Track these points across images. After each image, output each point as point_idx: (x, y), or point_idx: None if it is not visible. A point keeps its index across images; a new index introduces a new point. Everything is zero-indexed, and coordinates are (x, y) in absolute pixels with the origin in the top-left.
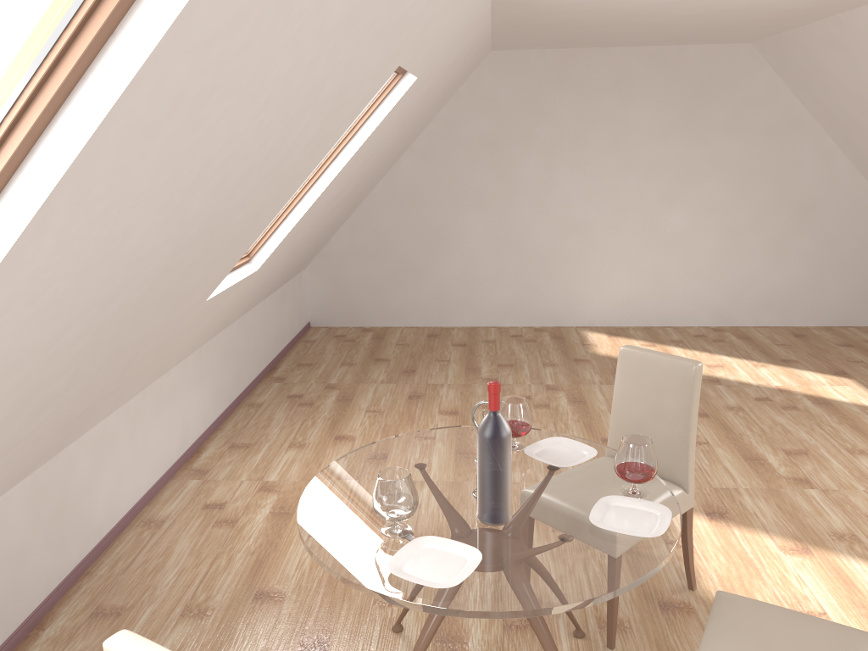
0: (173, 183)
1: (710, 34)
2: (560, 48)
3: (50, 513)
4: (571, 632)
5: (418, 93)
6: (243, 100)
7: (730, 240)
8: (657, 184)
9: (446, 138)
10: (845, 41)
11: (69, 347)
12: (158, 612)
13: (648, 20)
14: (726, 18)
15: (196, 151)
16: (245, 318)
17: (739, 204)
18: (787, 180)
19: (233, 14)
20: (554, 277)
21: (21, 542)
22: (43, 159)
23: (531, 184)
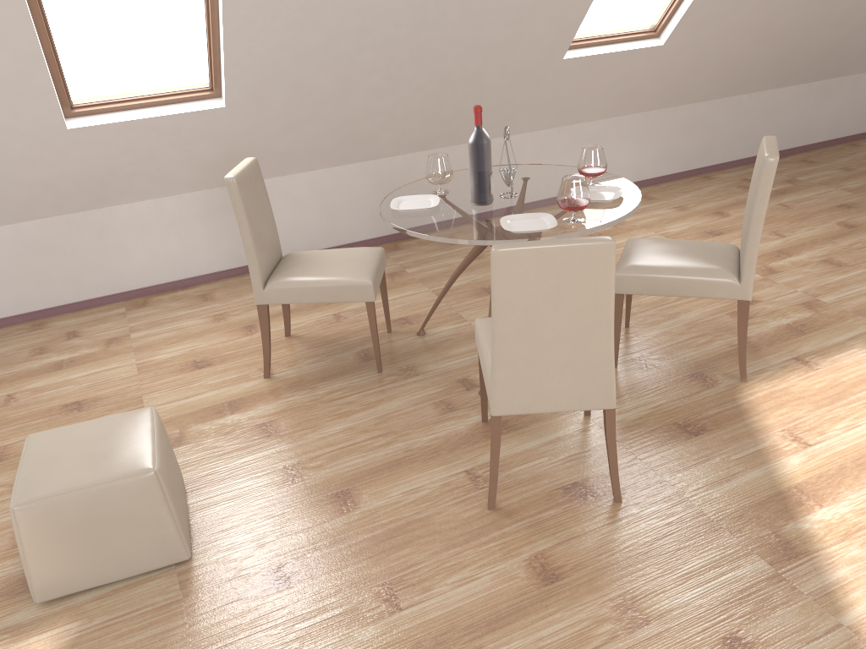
0: None
1: None
2: None
3: None
4: None
5: None
6: None
7: None
8: None
9: None
10: None
11: (354, 56)
12: (465, 250)
13: None
14: None
15: None
16: (734, 100)
17: None
18: None
19: None
20: None
21: None
22: None
23: None
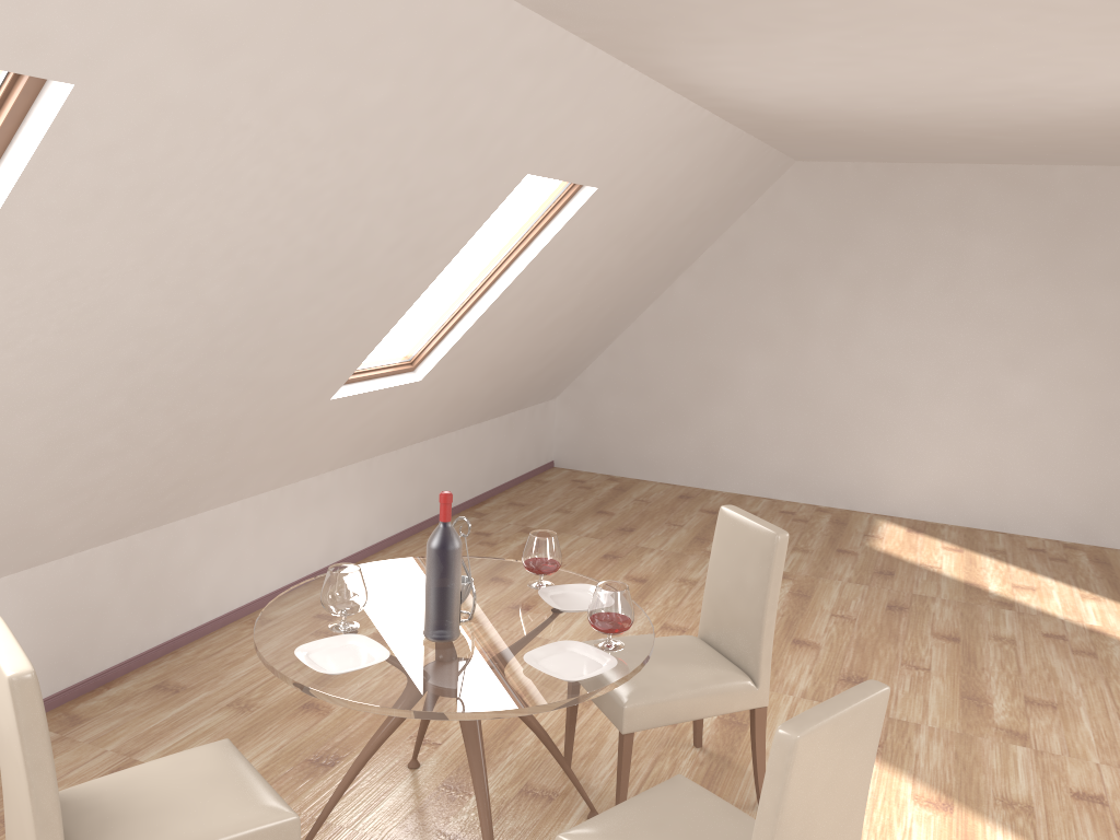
0: (153, 264)
1: (1063, 153)
2: (883, 162)
3: (142, 580)
4: (587, 814)
5: (625, 205)
6: (212, 198)
7: (1101, 427)
8: (1000, 341)
9: (731, 261)
10: None
11: (96, 403)
12: (210, 698)
13: (942, 134)
14: (1047, 134)
15: (168, 238)
16: (445, 438)
17: (1118, 380)
18: None
19: (129, 129)
20: (851, 446)
21: (104, 598)
22: None
23: (831, 326)
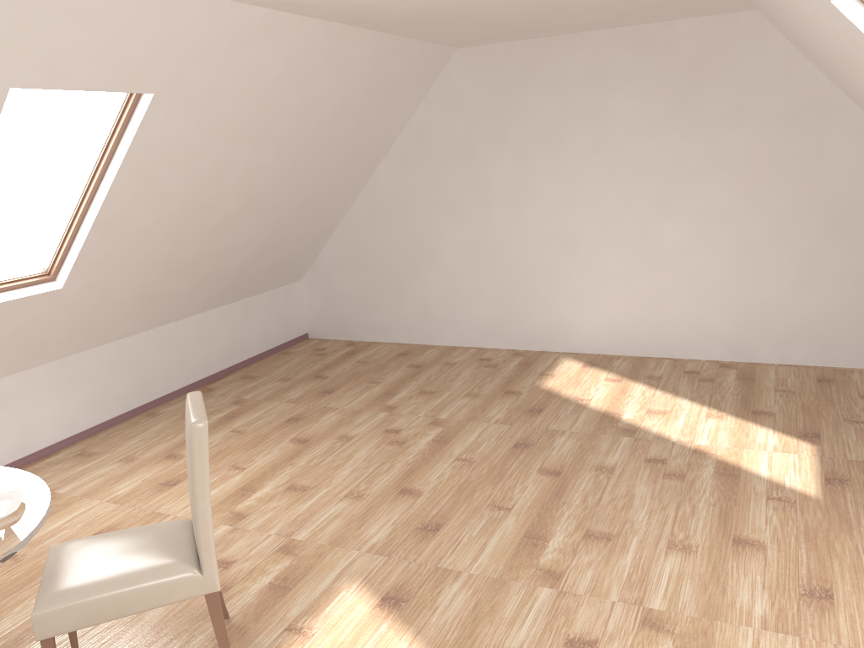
0: None
1: (656, 6)
2: (529, 39)
3: None
4: None
5: (221, 107)
6: None
7: (742, 256)
8: (647, 189)
9: (419, 145)
10: None
11: None
12: None
13: (511, 1)
14: None
15: None
16: (161, 330)
17: (752, 211)
18: (815, 179)
19: None
20: (537, 296)
21: None
22: None
23: (506, 192)
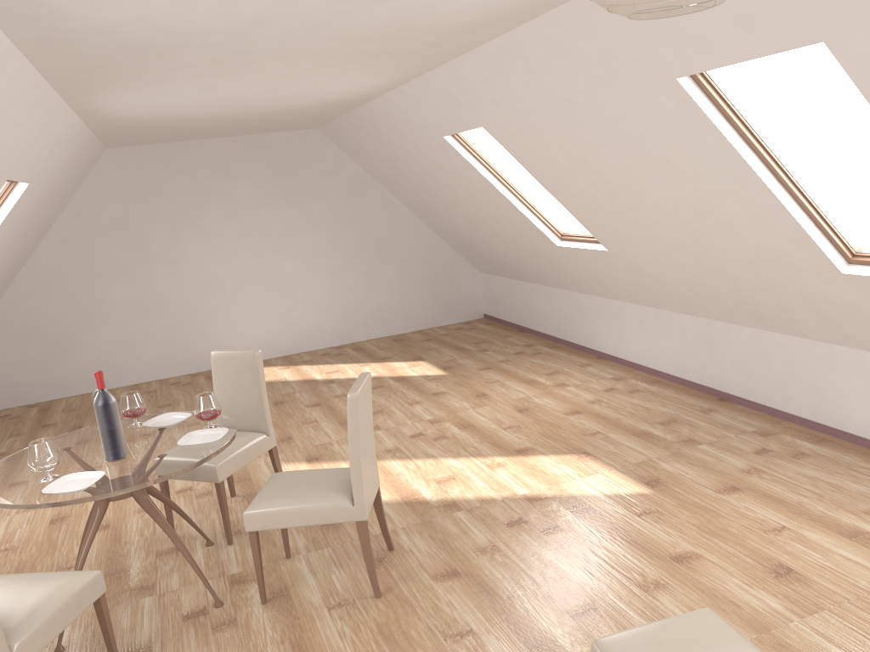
0: None
1: (279, 126)
2: (167, 142)
3: None
4: (205, 544)
5: (35, 193)
6: None
7: (335, 277)
8: (269, 241)
9: (79, 225)
10: (364, 127)
11: None
12: None
13: (221, 122)
14: (277, 117)
15: None
16: None
17: (335, 249)
18: (366, 226)
19: None
20: (201, 328)
21: None
22: None
23: (164, 254)
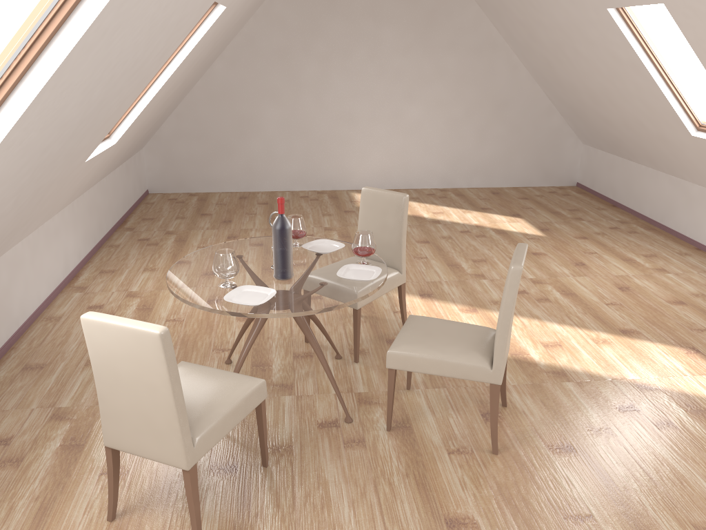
0: (91, 77)
1: None
2: None
3: None
4: (334, 357)
5: (227, 17)
6: (131, 30)
7: (451, 127)
8: (401, 86)
9: (248, 49)
10: None
11: (21, 179)
12: (69, 364)
13: None
14: None
15: (105, 59)
16: (102, 183)
17: (457, 102)
18: (488, 84)
19: None
20: (331, 154)
21: None
22: (44, 63)
23: (312, 85)
